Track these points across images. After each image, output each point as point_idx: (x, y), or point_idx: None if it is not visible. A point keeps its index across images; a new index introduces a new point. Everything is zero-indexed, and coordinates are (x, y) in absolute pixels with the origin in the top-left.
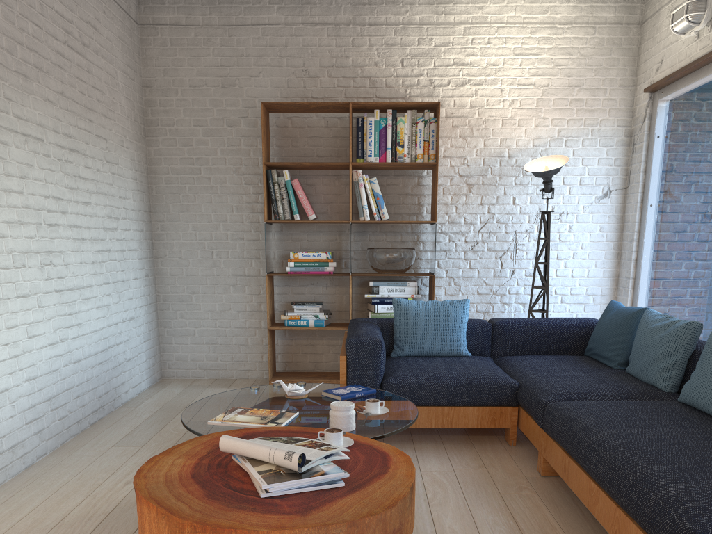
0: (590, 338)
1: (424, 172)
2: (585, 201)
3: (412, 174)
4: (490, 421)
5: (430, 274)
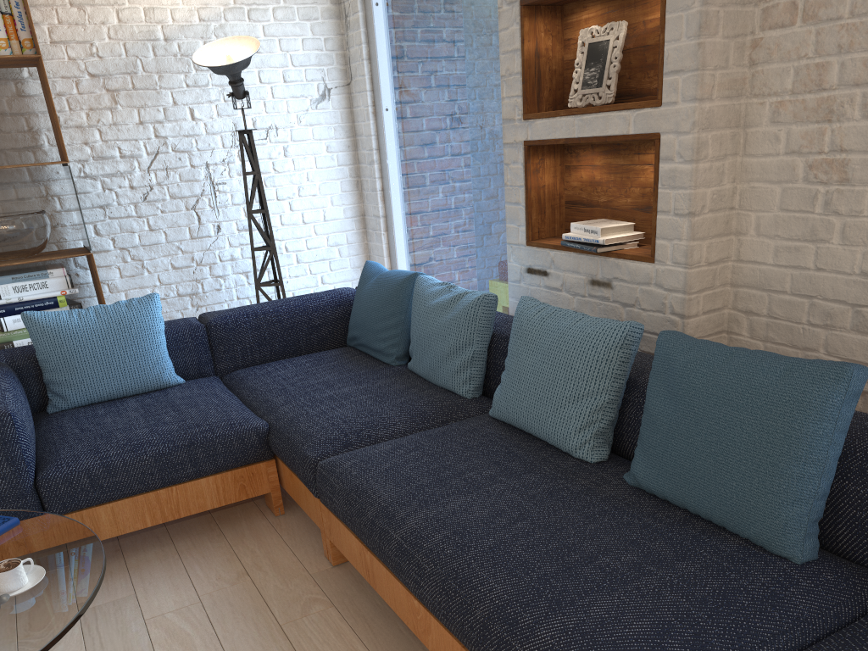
0: (351, 321)
1: (24, 72)
2: (298, 107)
3: (2, 76)
4: (239, 490)
5: (85, 251)
